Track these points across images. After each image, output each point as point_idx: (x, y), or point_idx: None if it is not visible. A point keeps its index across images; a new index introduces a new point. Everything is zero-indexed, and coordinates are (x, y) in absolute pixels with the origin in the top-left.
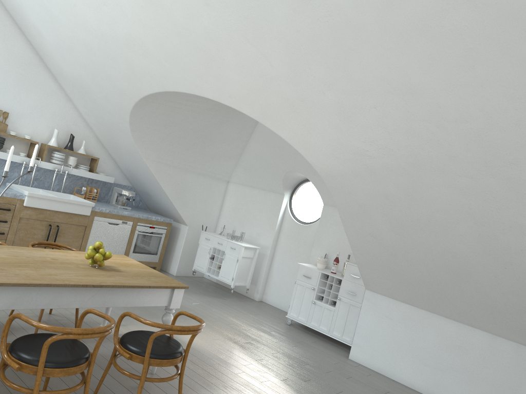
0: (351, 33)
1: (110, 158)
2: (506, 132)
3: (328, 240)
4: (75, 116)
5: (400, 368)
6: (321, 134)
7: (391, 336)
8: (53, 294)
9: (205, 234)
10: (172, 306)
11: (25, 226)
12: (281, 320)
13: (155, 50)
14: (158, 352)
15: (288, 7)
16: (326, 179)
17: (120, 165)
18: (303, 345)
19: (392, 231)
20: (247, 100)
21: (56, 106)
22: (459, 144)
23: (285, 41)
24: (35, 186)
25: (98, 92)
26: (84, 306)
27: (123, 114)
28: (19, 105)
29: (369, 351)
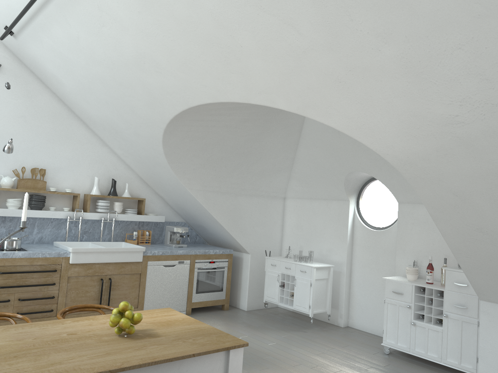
0: None
1: (158, 197)
2: None
3: (413, 244)
4: (113, 160)
5: None
6: (384, 109)
7: None
8: None
9: (269, 259)
10: None
11: (76, 285)
12: (376, 349)
13: (166, 61)
14: None
15: None
16: (403, 169)
17: (169, 201)
18: None
19: None
20: (281, 90)
21: (93, 153)
22: None
23: None
24: (85, 240)
25: (127, 128)
26: None
27: (155, 146)
28: (55, 160)
29: None
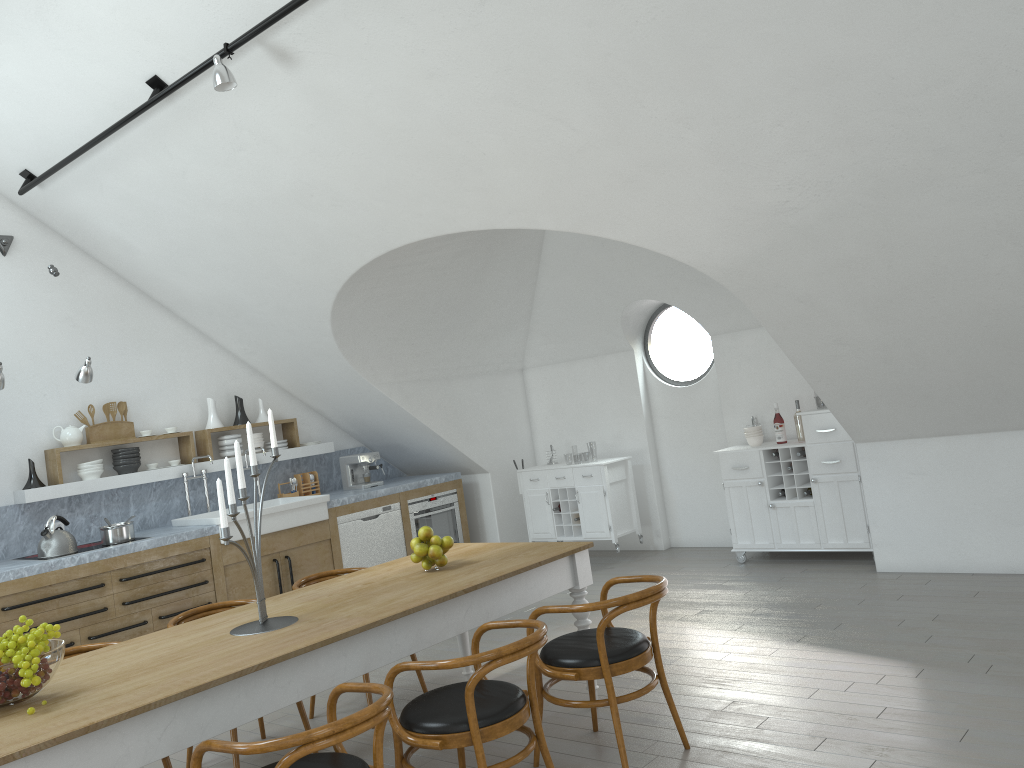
0: (701, 21)
1: (311, 412)
2: (1020, 72)
3: (746, 393)
4: (228, 364)
5: (976, 548)
6: (695, 207)
7: (935, 502)
8: (415, 626)
9: (525, 473)
10: (581, 584)
11: (238, 577)
12: (725, 561)
13: (354, 188)
14: (616, 650)
15: (579, 23)
16: (728, 280)
17: (333, 416)
18: (791, 581)
19: (873, 320)
20: (545, 204)
21: (193, 359)
22: (945, 124)
23: (588, 80)
24: (214, 510)
25: (261, 303)
26: (462, 629)
27: (317, 323)
28: (135, 383)
29: (907, 544)
